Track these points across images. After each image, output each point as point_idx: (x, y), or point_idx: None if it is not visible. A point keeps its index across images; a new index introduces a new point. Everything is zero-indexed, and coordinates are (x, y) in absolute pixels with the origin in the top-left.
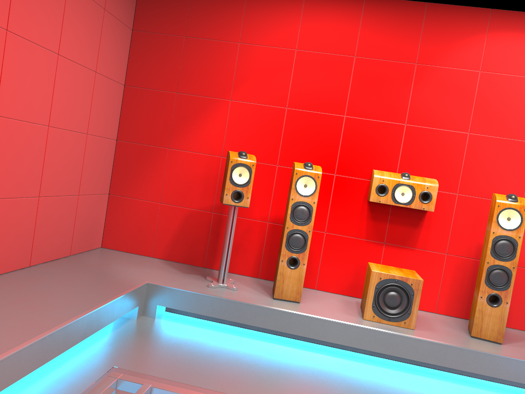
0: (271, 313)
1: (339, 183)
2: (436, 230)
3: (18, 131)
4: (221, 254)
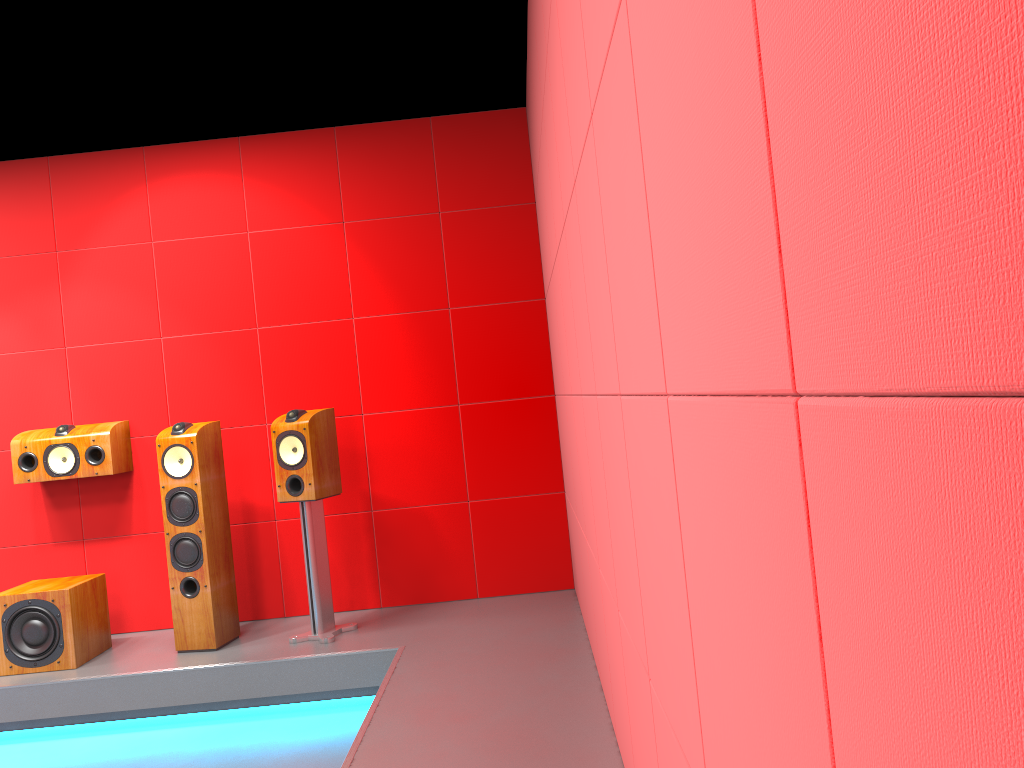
0: None
1: None
2: (154, 498)
3: None
4: None
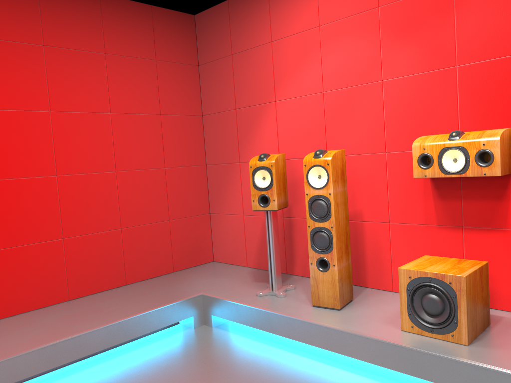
0: (293, 322)
1: (392, 161)
2: None
3: (83, 182)
4: (297, 259)
